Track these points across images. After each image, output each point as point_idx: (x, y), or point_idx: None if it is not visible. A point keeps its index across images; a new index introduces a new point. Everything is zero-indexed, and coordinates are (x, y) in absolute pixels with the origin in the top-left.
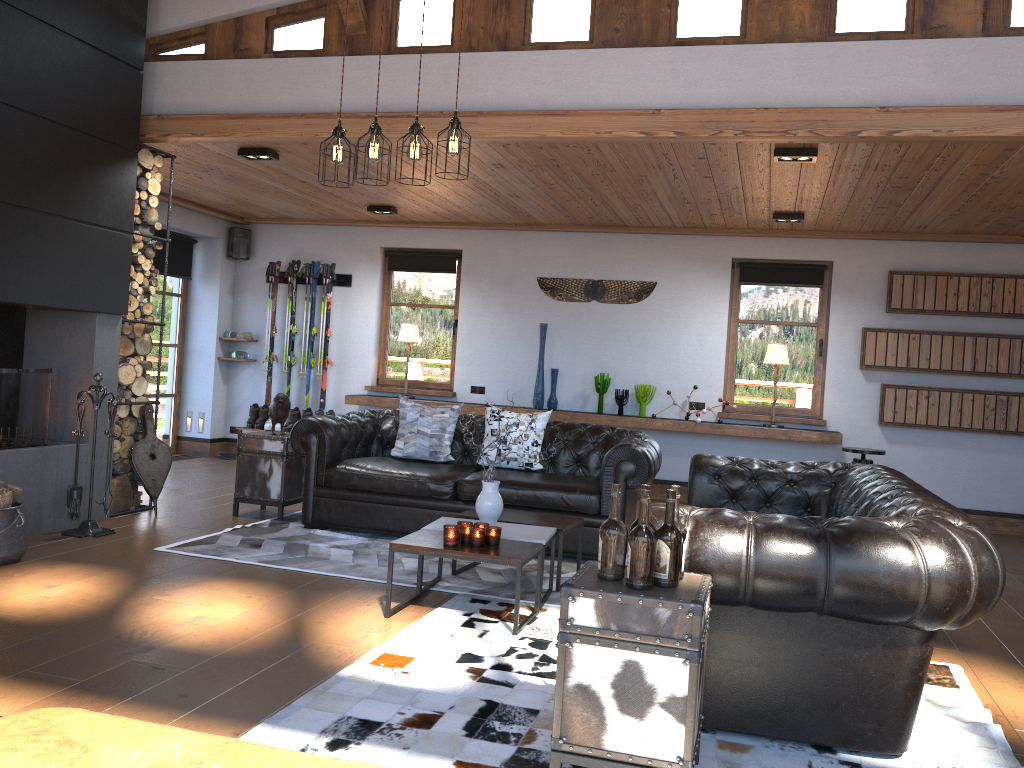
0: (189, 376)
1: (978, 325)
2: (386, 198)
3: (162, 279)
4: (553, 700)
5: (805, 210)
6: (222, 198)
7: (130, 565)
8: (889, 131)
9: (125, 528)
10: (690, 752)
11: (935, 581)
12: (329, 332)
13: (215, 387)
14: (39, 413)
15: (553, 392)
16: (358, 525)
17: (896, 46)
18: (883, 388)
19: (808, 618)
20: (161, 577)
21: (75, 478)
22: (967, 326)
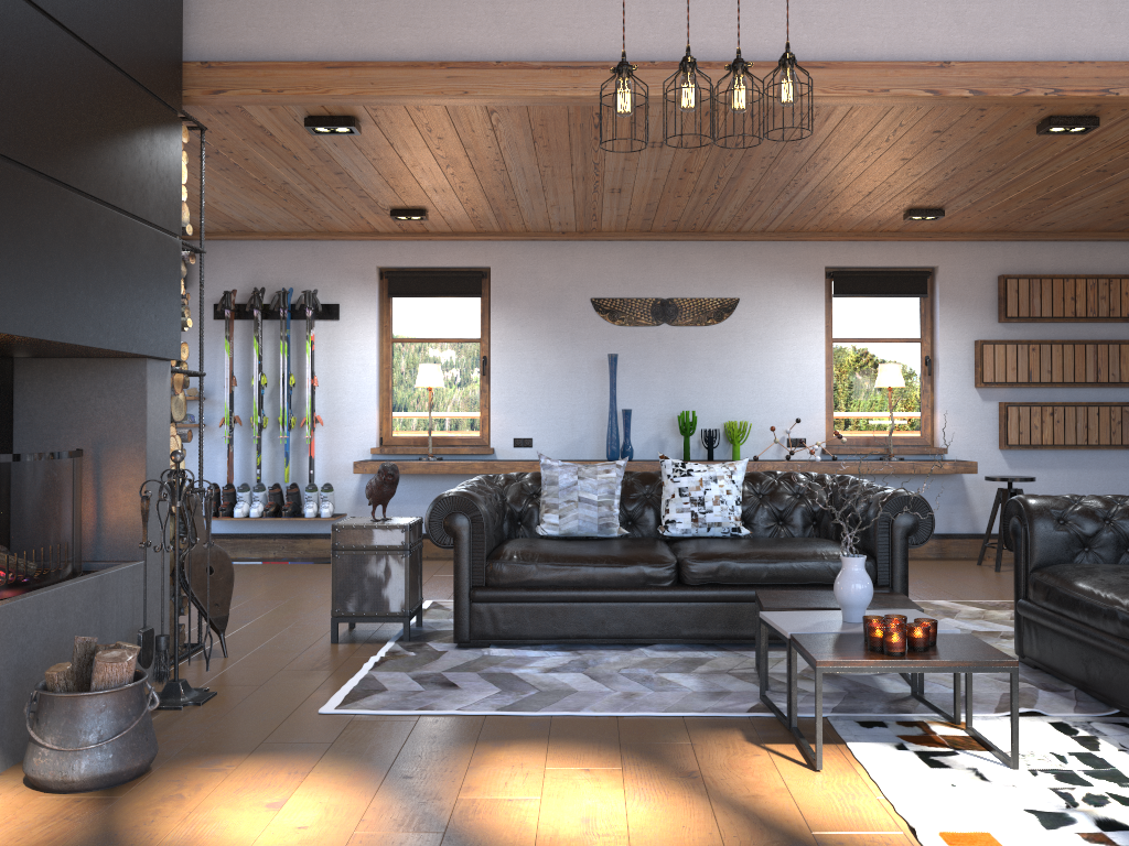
0: None
1: (1094, 331)
2: (431, 197)
3: None
4: None
5: (951, 204)
6: None
7: (329, 745)
8: None
9: (217, 684)
10: None
11: None
12: (316, 381)
13: None
14: (80, 520)
15: (628, 438)
16: (541, 635)
17: None
18: (1004, 407)
19: None
20: (409, 758)
21: (145, 617)
22: (1083, 333)
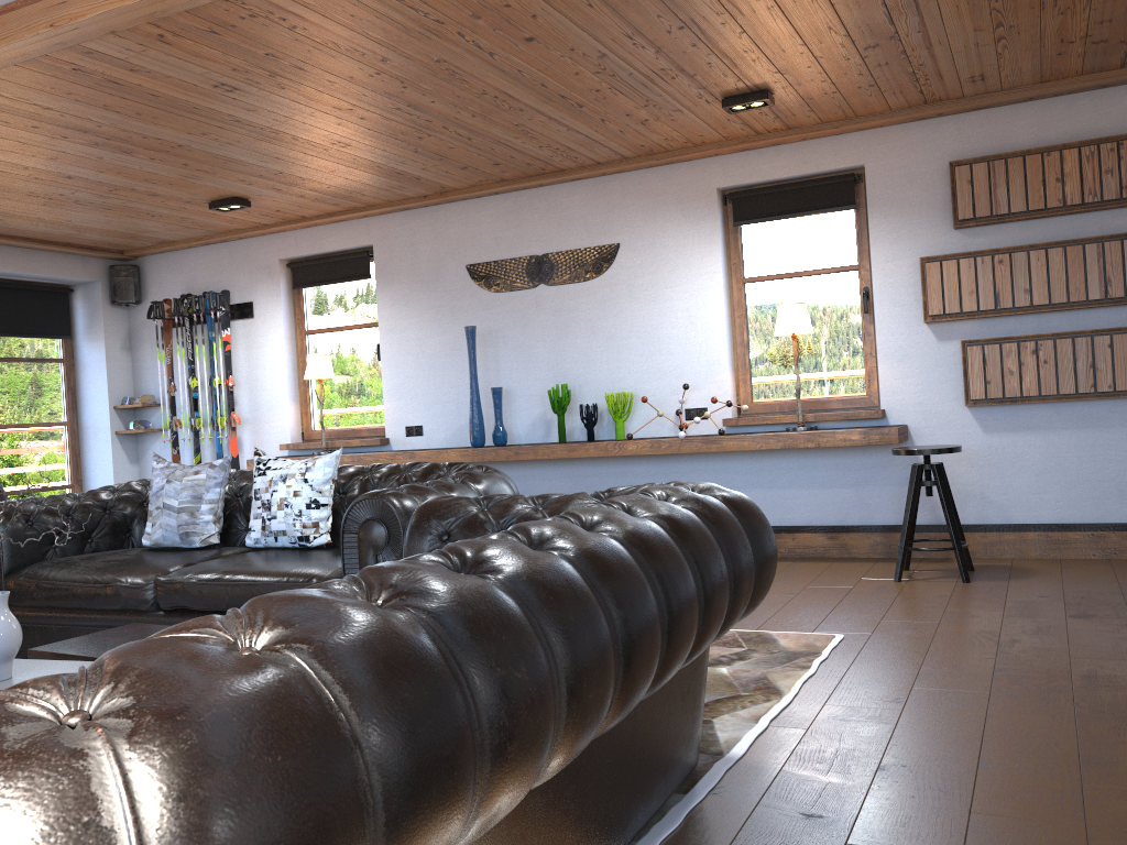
0: (88, 460)
1: (1107, 223)
2: (208, 184)
3: (28, 343)
4: None
5: (762, 81)
6: (44, 225)
7: None
8: None
9: None
10: None
11: None
12: (230, 380)
13: (117, 470)
14: None
15: (498, 421)
16: None
17: None
18: (964, 347)
19: None
20: None
21: None
22: (1089, 228)
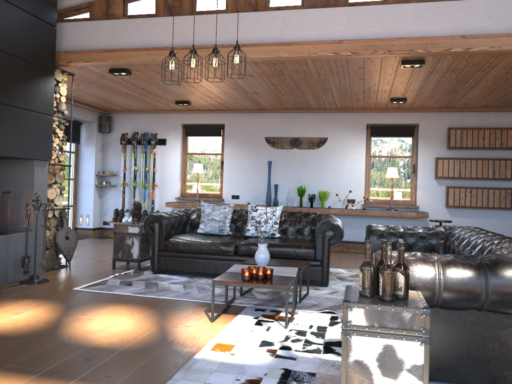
0: (80, 195)
1: (494, 154)
2: (186, 96)
3: None
4: (321, 366)
5: (407, 96)
6: (96, 99)
7: (61, 299)
8: (466, 48)
9: (54, 278)
10: None
11: None
12: (155, 169)
13: (94, 200)
14: (4, 216)
15: (276, 196)
16: (183, 271)
17: (468, 3)
18: (447, 188)
19: (471, 313)
20: (80, 305)
21: (26, 251)
22: (489, 155)
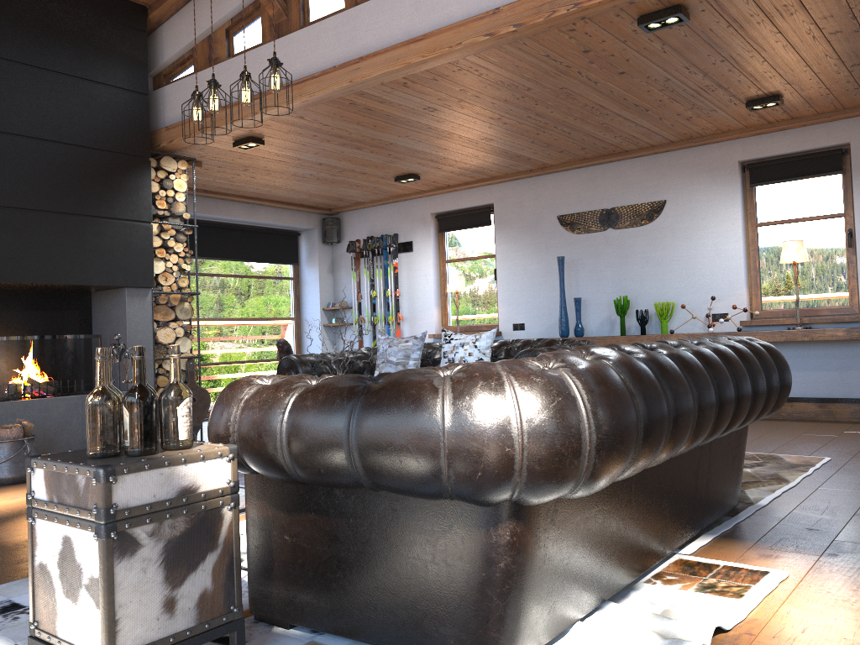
0: (305, 342)
1: None
2: (397, 166)
3: (274, 267)
4: None
5: (775, 90)
6: (292, 193)
7: None
8: None
9: None
10: (105, 644)
11: (456, 437)
12: (397, 292)
13: (323, 349)
14: (85, 369)
15: (578, 320)
16: None
17: None
18: None
19: (380, 496)
20: None
21: None
22: None
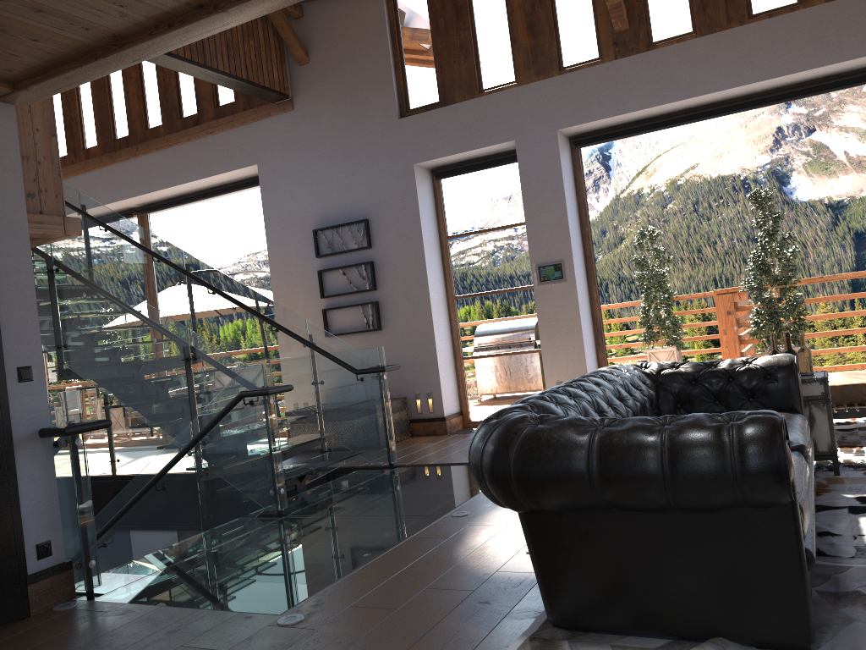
0: None
1: None
2: None
3: None
4: None
5: None
6: None
7: None
8: None
9: None
10: None
11: None
12: None
13: None
14: None
15: None
16: None
17: None
18: None
19: None
20: None
21: None
22: None
